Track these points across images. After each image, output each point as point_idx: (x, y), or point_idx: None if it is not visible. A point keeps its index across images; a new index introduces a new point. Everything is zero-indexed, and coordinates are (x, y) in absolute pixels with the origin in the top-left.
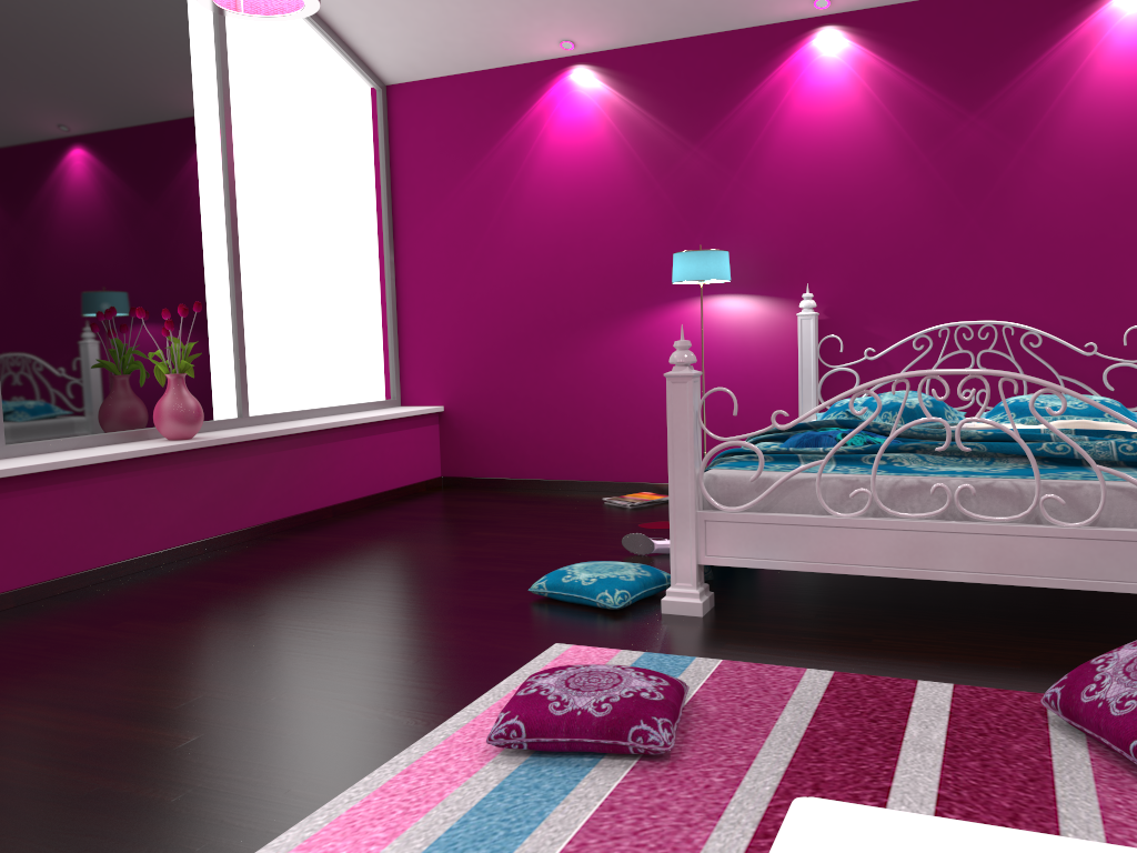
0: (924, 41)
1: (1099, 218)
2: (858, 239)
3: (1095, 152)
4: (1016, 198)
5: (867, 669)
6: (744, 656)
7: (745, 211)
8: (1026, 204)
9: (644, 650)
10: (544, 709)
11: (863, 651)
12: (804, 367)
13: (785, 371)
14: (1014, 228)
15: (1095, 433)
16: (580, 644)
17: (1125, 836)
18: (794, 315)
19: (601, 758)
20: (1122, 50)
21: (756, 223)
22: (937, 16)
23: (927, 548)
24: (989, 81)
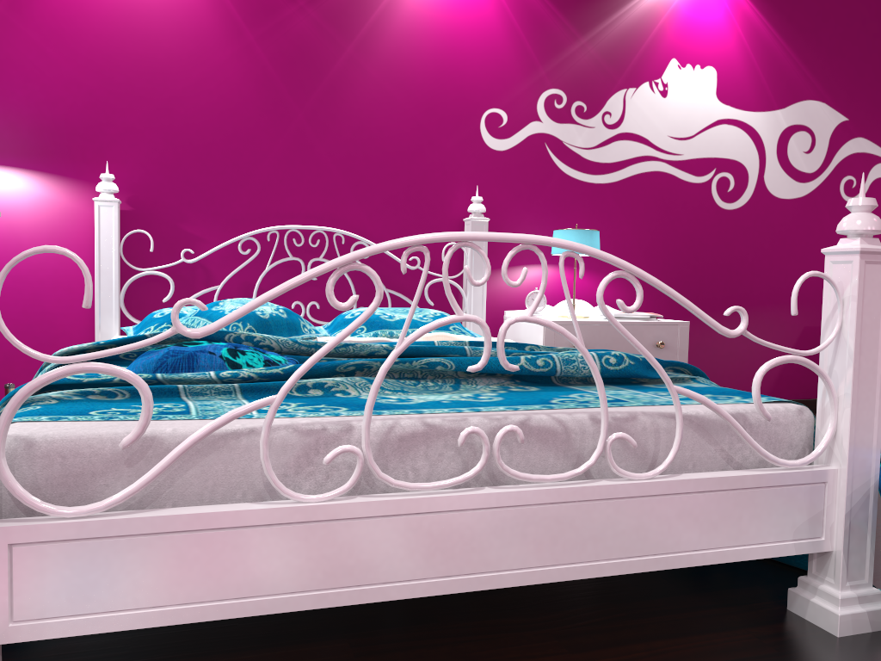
0: None
1: (419, 133)
2: (172, 116)
3: (416, 66)
4: (344, 99)
5: None
6: None
7: (16, 55)
8: (354, 108)
9: None
10: None
11: None
12: (103, 267)
13: (74, 273)
14: (342, 130)
15: None
16: None
17: None
18: (87, 202)
19: None
20: None
21: (33, 74)
22: None
23: (455, 539)
24: None
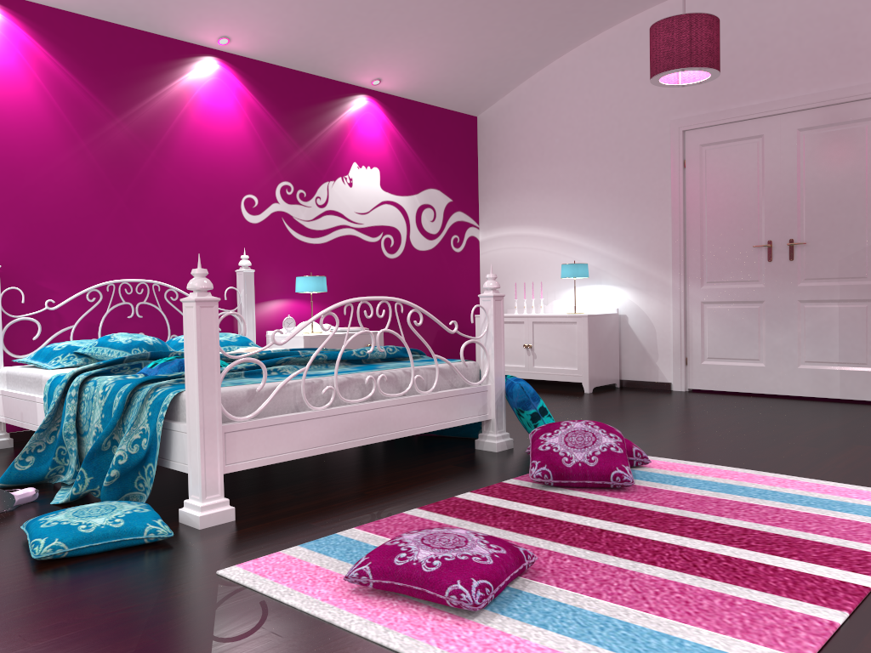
0: (80, 48)
1: (202, 212)
2: (28, 202)
3: (198, 166)
4: (151, 188)
5: (415, 503)
6: (348, 524)
7: None
8: (158, 195)
9: (285, 547)
10: (478, 564)
11: (382, 498)
12: None
13: None
14: (151, 211)
15: (301, 351)
16: (231, 565)
17: (673, 505)
18: None
19: (507, 586)
20: (209, 101)
21: None
22: (89, 31)
23: (367, 421)
24: (130, 96)
